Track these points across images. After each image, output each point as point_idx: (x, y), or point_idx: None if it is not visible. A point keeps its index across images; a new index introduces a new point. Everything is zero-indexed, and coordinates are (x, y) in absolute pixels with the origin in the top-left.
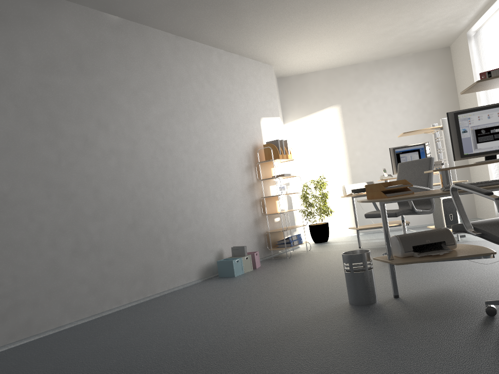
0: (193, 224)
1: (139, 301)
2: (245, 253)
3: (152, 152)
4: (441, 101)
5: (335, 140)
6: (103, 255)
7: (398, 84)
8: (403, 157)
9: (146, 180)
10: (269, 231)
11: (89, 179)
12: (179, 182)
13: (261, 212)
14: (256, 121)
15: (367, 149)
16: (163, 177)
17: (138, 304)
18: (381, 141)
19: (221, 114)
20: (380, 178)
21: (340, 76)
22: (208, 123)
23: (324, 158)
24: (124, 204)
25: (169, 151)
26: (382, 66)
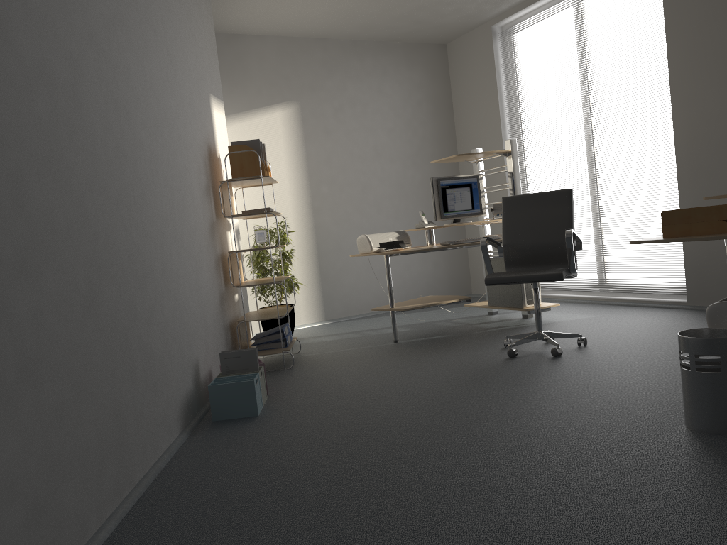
0: (165, 303)
1: (119, 517)
2: (257, 364)
3: (103, 106)
4: (435, 123)
5: (289, 161)
6: (46, 393)
7: (382, 86)
8: (450, 193)
9: (100, 179)
10: (245, 318)
11: (1, 143)
12: (142, 197)
13: (224, 281)
14: (206, 97)
15: (338, 184)
16: (122, 179)
17: (125, 526)
18: (358, 173)
19: (175, 63)
20: (418, 226)
21: (300, 53)
22: (164, 73)
23: (271, 192)
24: (72, 239)
25: (125, 115)
26: (362, 52)
